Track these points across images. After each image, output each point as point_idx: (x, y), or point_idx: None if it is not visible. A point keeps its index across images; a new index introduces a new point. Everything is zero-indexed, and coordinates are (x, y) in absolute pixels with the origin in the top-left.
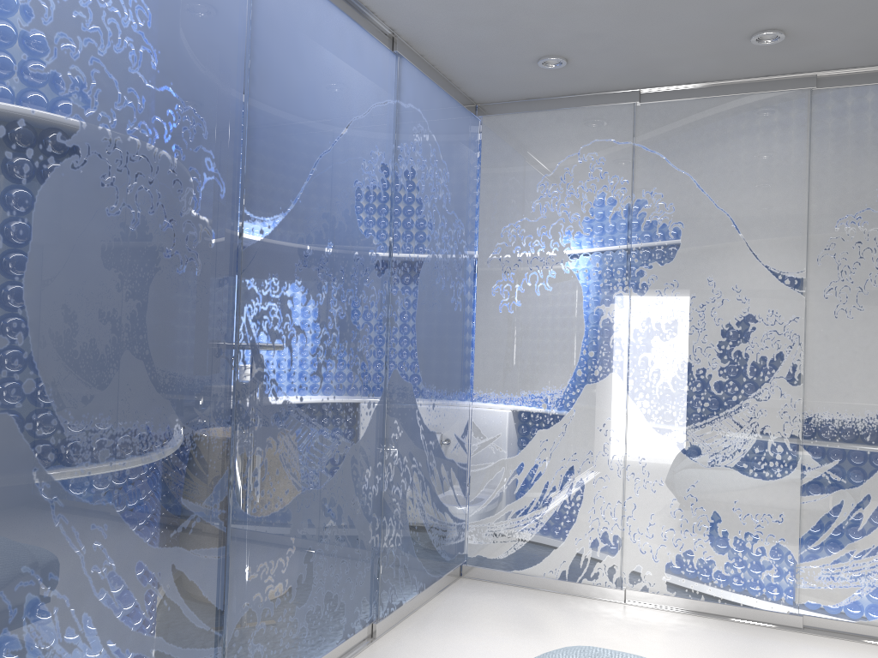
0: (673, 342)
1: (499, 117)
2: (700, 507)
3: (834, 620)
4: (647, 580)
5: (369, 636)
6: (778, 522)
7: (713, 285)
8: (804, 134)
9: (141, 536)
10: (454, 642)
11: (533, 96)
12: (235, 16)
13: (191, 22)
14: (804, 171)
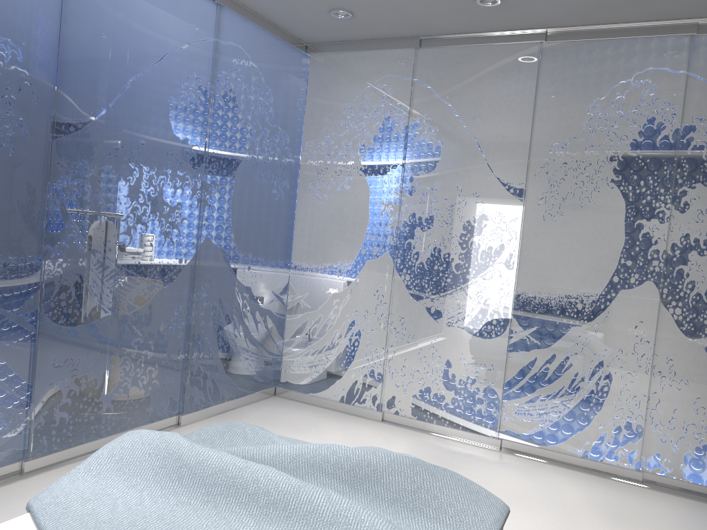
0: (429, 232)
1: (322, 55)
2: (438, 356)
3: (522, 444)
4: (399, 406)
5: (175, 423)
6: (489, 370)
7: (460, 191)
8: (533, 77)
9: None
10: None
11: (345, 39)
12: None
13: None
14: (530, 106)
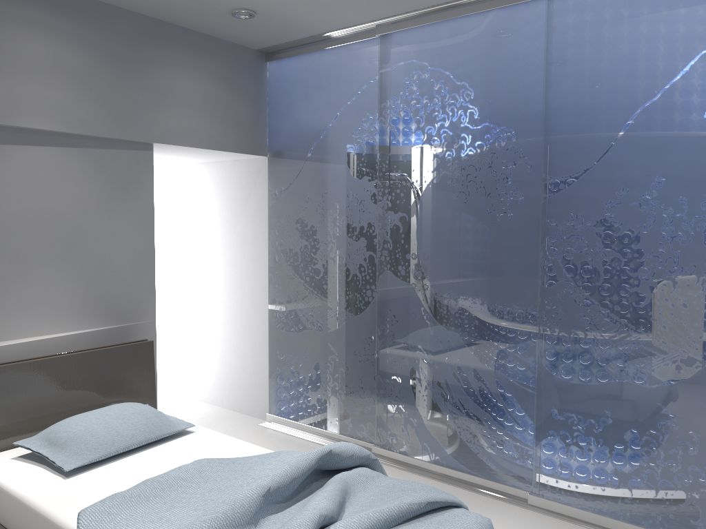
0: None
1: None
2: None
3: None
4: None
5: None
6: None
7: None
8: None
9: (474, 356)
10: None
11: None
12: (536, 54)
13: (500, 79)
14: None
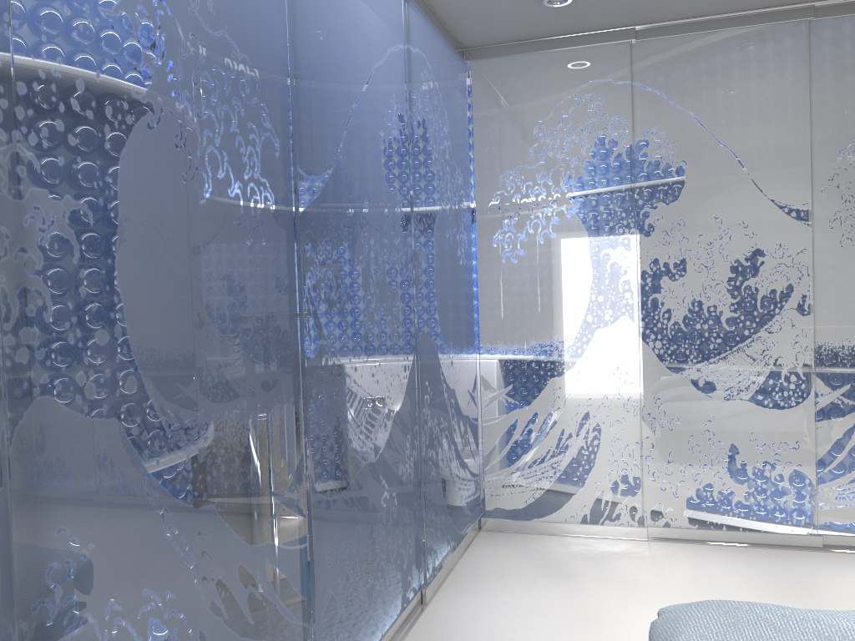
0: (682, 281)
1: (489, 61)
2: (717, 441)
3: (852, 537)
4: (669, 516)
5: (419, 602)
6: (794, 449)
7: (720, 222)
8: (804, 66)
9: (240, 536)
10: (504, 599)
11: (525, 37)
12: None
13: None
14: (806, 103)
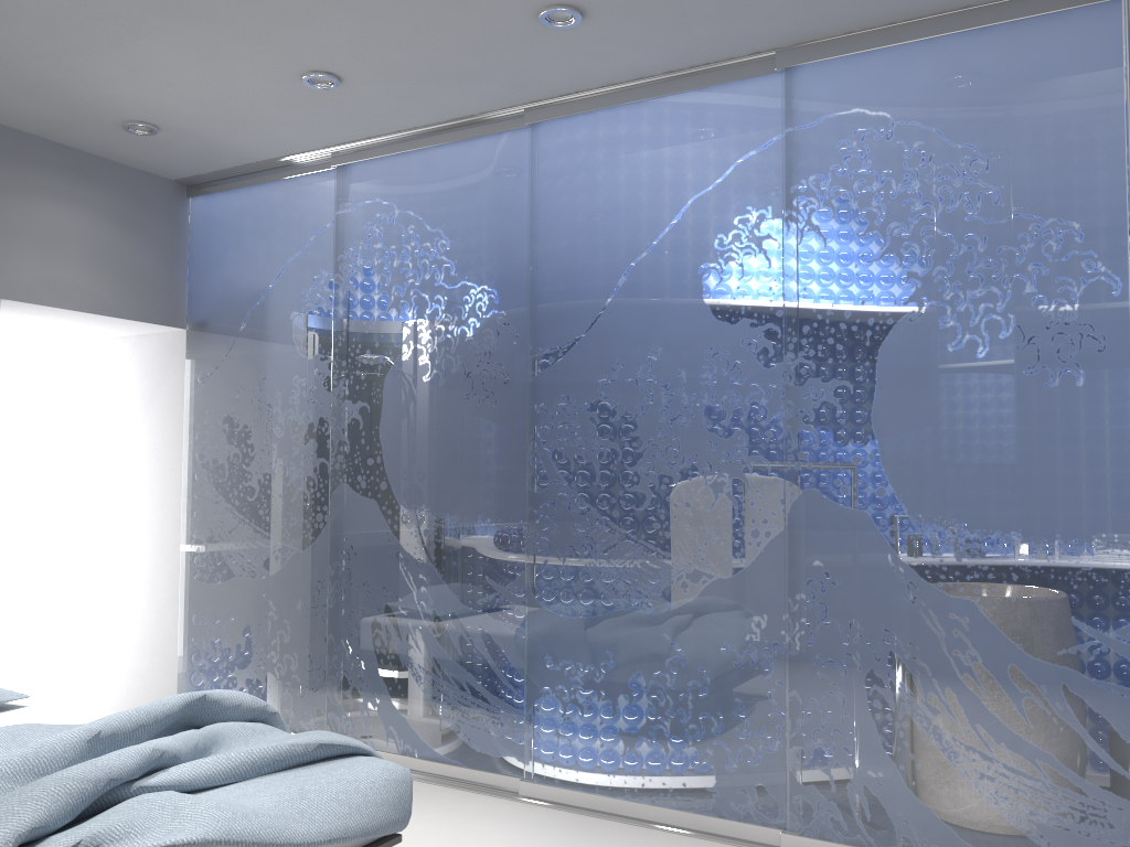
0: None
1: None
2: None
3: None
4: None
5: (774, 843)
6: None
7: None
8: None
9: (453, 594)
10: None
11: None
12: (521, 195)
13: (480, 226)
14: None
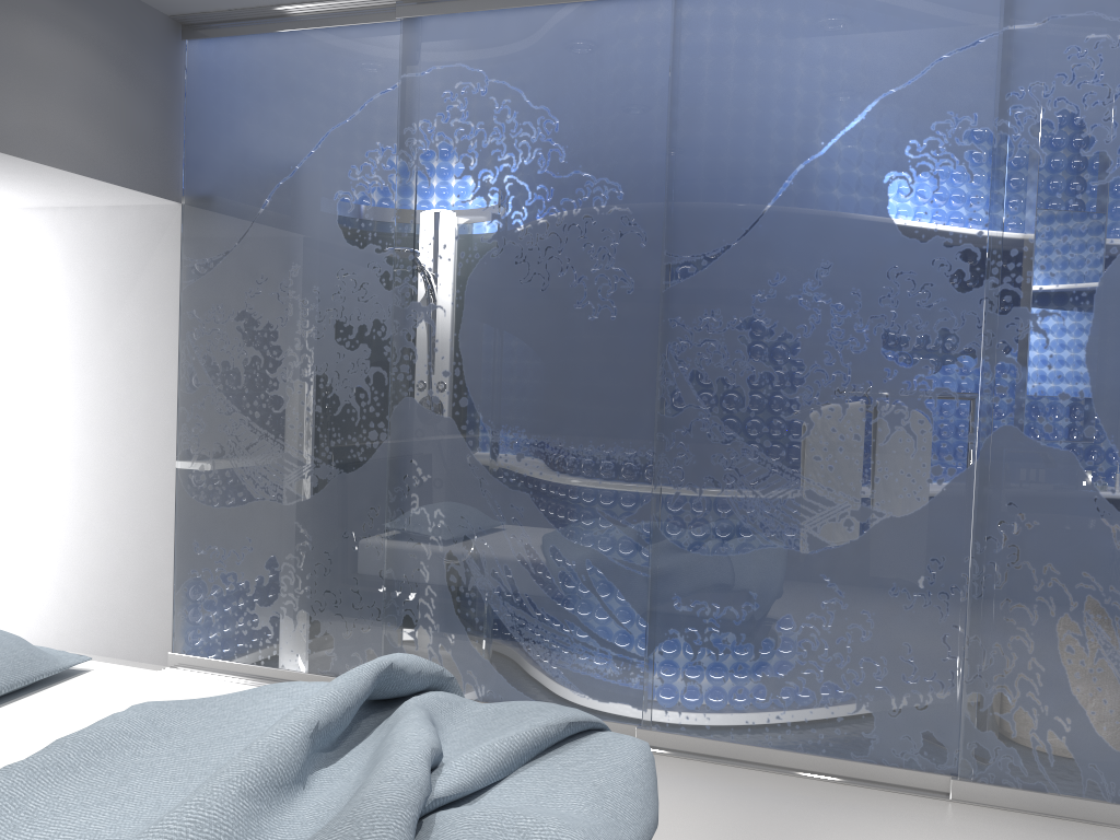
0: None
1: None
2: None
3: None
4: None
5: (940, 789)
6: None
7: None
8: None
9: (554, 526)
10: None
11: None
12: (656, 75)
13: (600, 107)
14: None
